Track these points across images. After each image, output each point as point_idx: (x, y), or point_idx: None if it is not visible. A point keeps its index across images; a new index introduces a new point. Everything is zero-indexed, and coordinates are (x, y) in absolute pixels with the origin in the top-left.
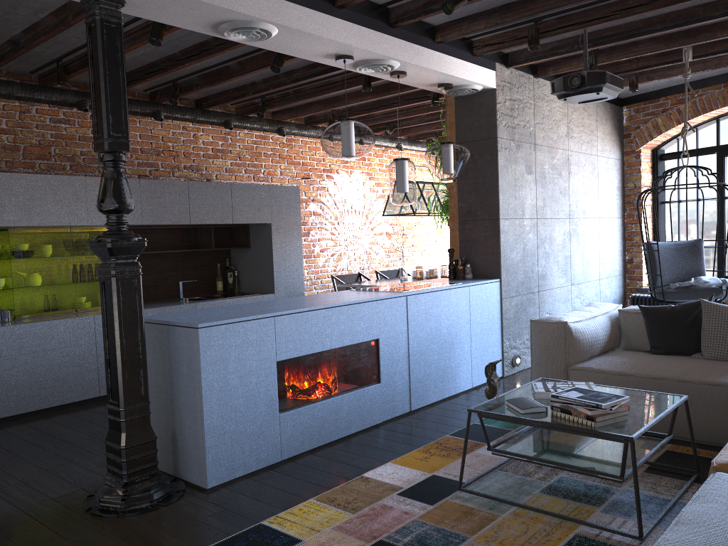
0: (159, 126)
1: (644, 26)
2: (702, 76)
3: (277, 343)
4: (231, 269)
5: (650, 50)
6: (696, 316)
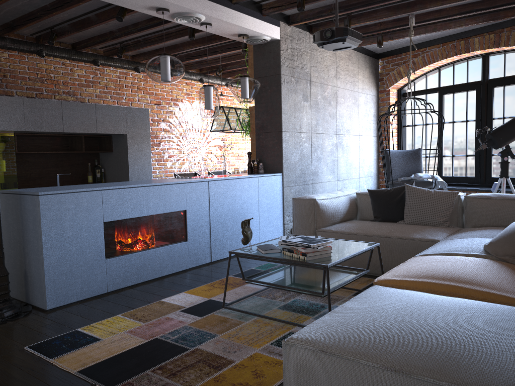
0: (43, 62)
1: None
2: (428, 38)
3: (104, 209)
4: (99, 167)
5: (384, 16)
6: (402, 195)
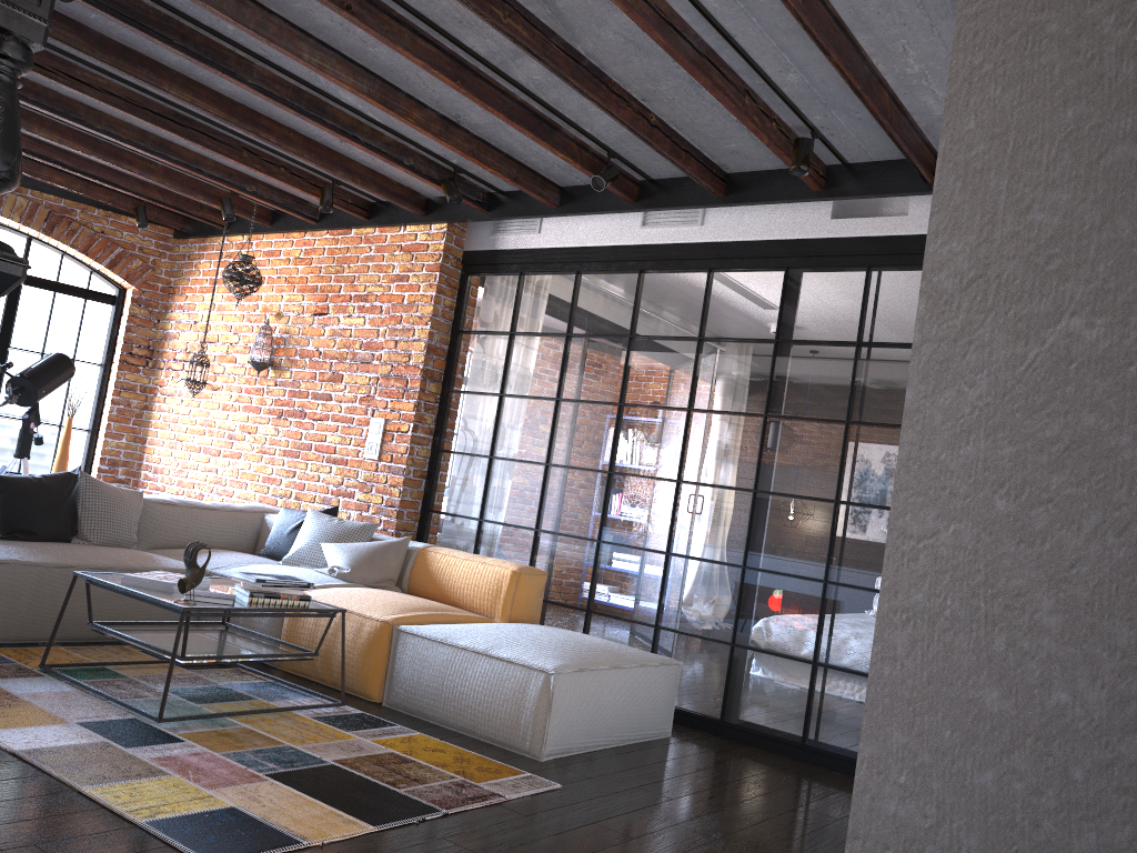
0: None
1: None
2: None
3: None
4: None
5: None
6: (72, 492)
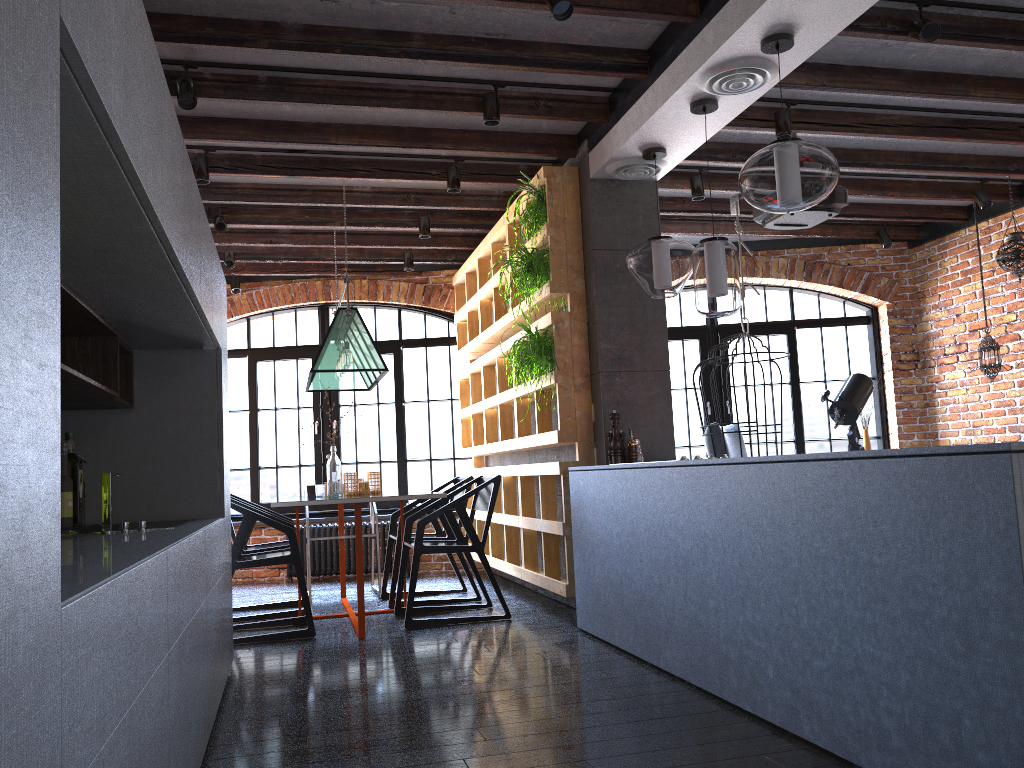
0: None
1: None
2: None
3: None
4: (81, 462)
5: None
6: None
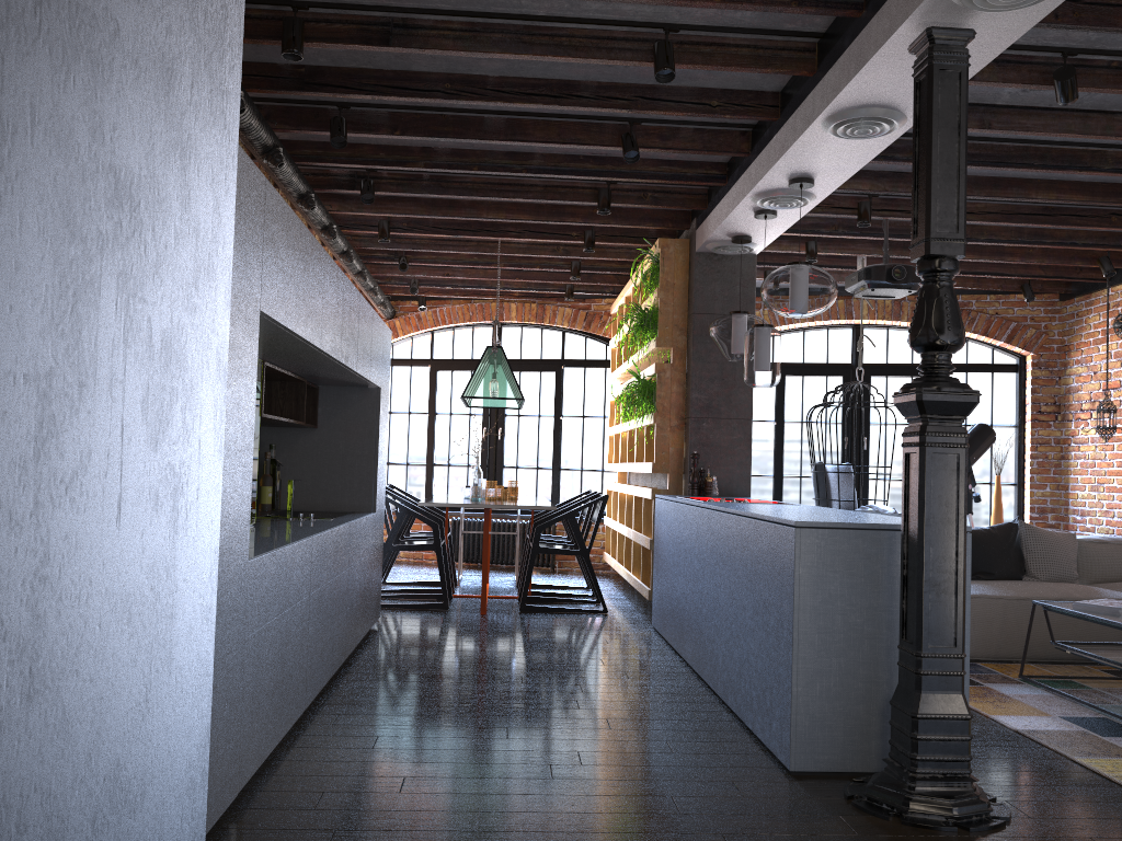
0: None
1: None
2: None
3: None
4: (279, 465)
5: (868, 252)
6: (1015, 538)
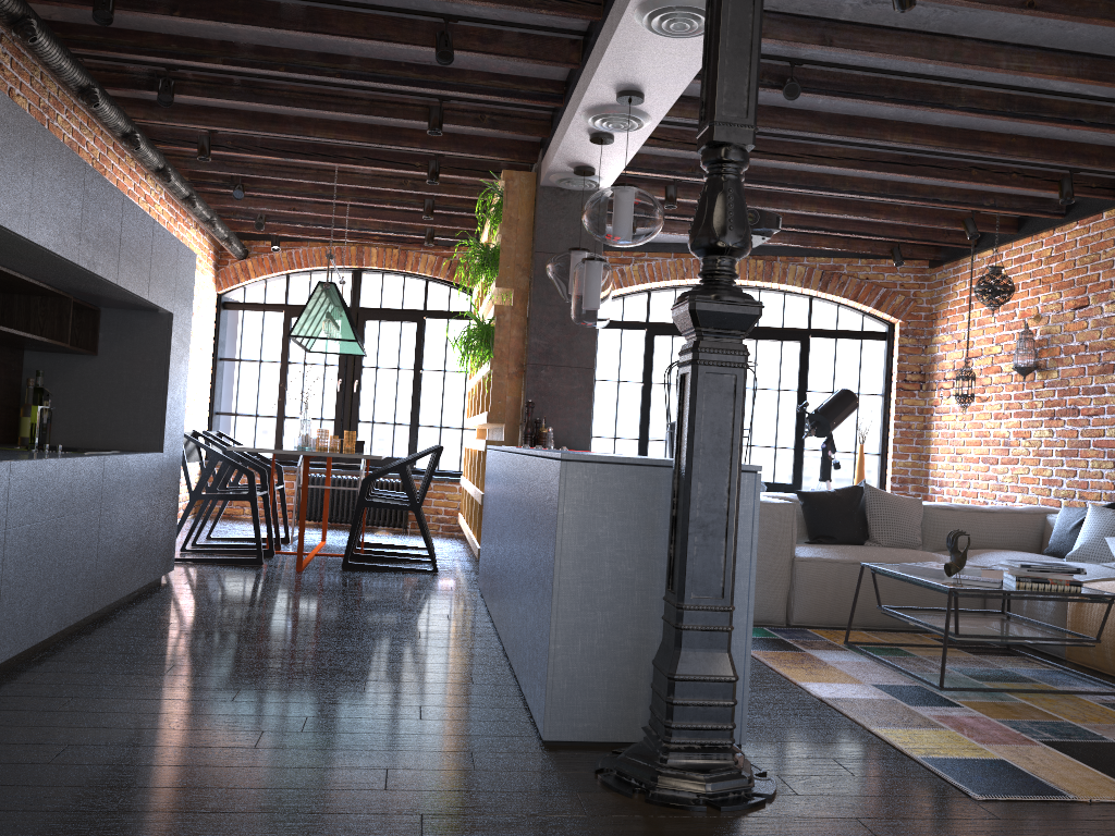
0: None
1: (775, 176)
2: (659, 239)
3: None
4: (48, 395)
5: None
6: (859, 501)
